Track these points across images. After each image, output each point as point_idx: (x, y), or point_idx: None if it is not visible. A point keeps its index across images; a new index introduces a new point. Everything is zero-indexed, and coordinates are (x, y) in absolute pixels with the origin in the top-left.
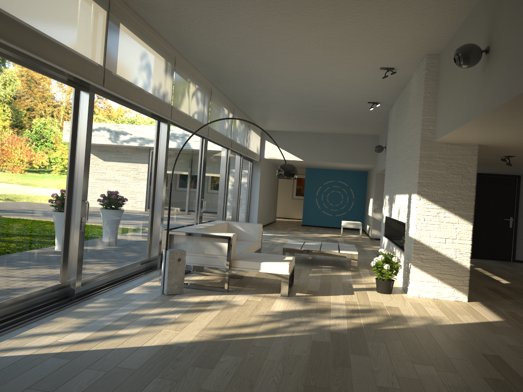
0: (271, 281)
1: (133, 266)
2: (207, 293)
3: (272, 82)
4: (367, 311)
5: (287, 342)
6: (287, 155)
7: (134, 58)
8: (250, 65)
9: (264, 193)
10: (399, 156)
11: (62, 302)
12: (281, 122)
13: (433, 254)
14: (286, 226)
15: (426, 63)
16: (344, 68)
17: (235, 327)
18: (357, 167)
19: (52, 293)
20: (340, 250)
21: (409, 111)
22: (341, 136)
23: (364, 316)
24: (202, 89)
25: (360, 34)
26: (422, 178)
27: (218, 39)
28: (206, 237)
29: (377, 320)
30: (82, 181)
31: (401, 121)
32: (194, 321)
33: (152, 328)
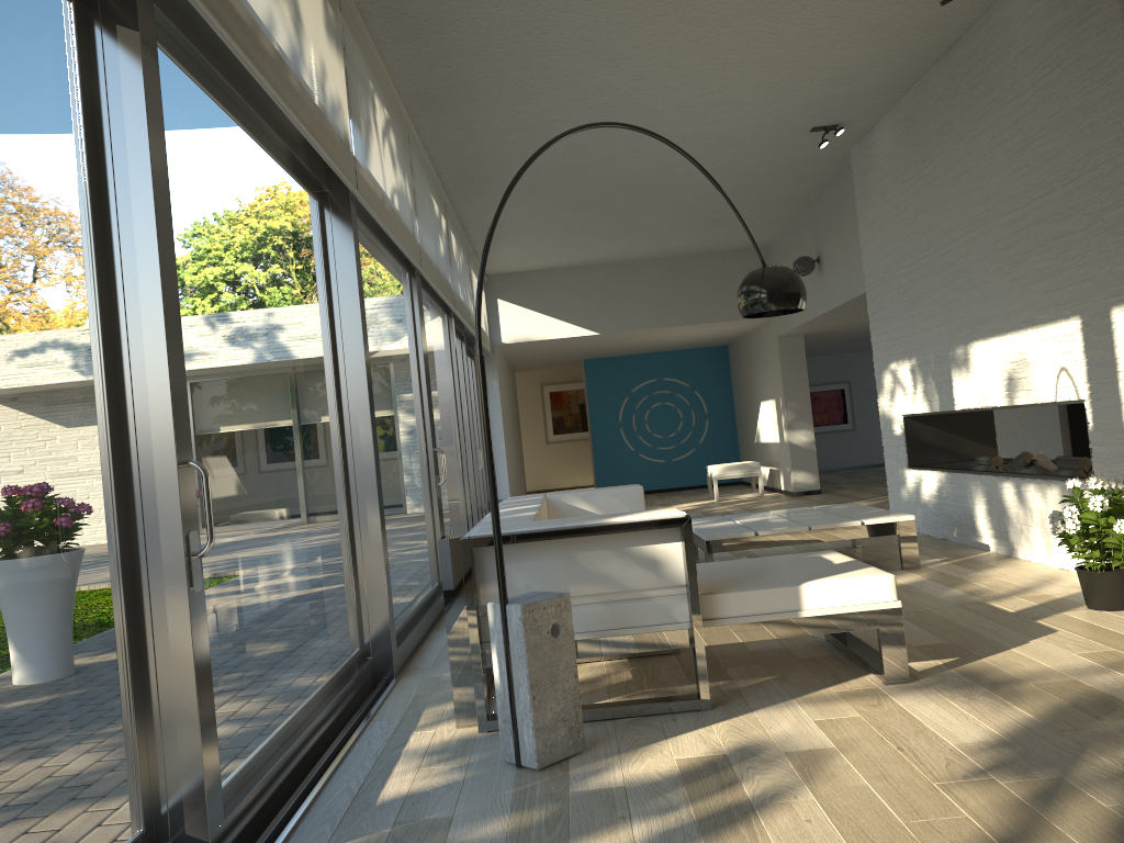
0: (771, 642)
1: (335, 685)
2: (657, 730)
3: (589, 87)
4: None
5: None
6: (559, 327)
7: None
8: (553, 17)
9: (508, 432)
10: (963, 239)
11: None
12: (546, 240)
13: None
14: None
15: None
16: None
17: None
18: (717, 333)
19: None
20: (864, 519)
21: (1013, 95)
22: (681, 261)
23: None
24: (395, 127)
25: None
26: None
27: None
28: (605, 533)
29: None
30: (169, 385)
31: (952, 145)
32: None
33: None
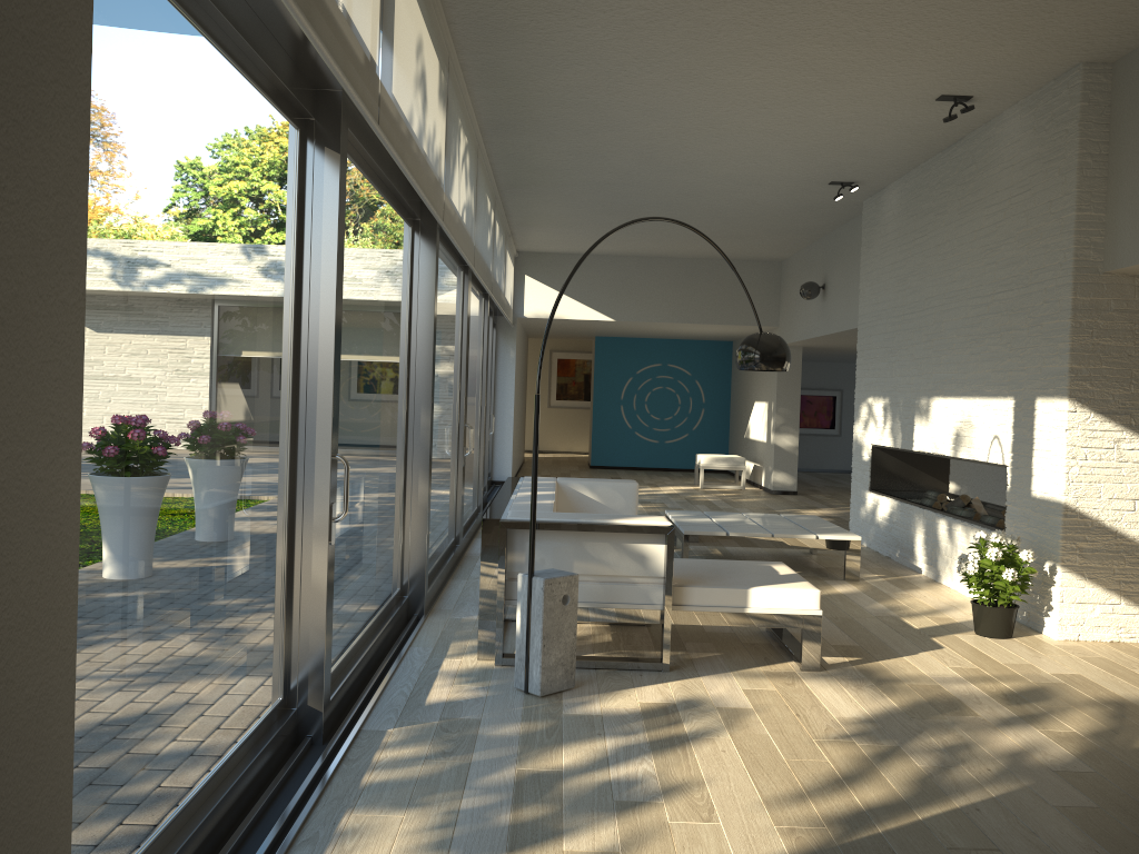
0: (723, 627)
1: (384, 615)
2: (628, 681)
3: (640, 133)
4: (1039, 695)
5: (1011, 821)
6: (578, 309)
7: (410, 53)
8: (620, 86)
9: (517, 398)
10: (940, 308)
11: (300, 754)
12: (579, 232)
13: (1107, 538)
14: (560, 471)
15: (1082, 84)
16: (852, 95)
17: (831, 787)
18: (724, 332)
19: (277, 734)
20: (819, 534)
21: (994, 201)
22: (700, 263)
23: (1053, 710)
24: (470, 148)
25: (974, 6)
26: (1080, 360)
27: (594, 9)
28: (609, 531)
29: (1096, 720)
30: (332, 402)
31: (943, 226)
32: (712, 780)
33: (637, 820)
